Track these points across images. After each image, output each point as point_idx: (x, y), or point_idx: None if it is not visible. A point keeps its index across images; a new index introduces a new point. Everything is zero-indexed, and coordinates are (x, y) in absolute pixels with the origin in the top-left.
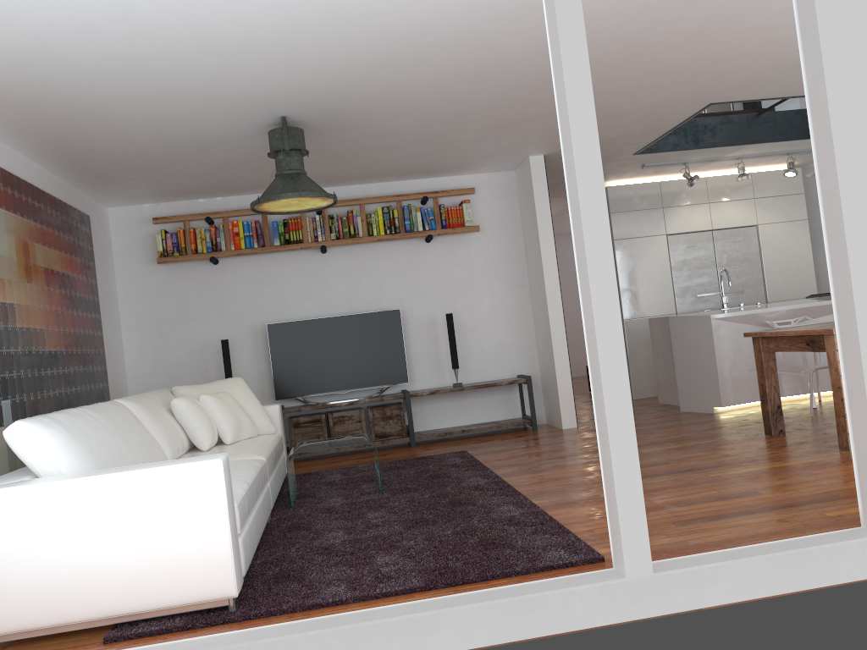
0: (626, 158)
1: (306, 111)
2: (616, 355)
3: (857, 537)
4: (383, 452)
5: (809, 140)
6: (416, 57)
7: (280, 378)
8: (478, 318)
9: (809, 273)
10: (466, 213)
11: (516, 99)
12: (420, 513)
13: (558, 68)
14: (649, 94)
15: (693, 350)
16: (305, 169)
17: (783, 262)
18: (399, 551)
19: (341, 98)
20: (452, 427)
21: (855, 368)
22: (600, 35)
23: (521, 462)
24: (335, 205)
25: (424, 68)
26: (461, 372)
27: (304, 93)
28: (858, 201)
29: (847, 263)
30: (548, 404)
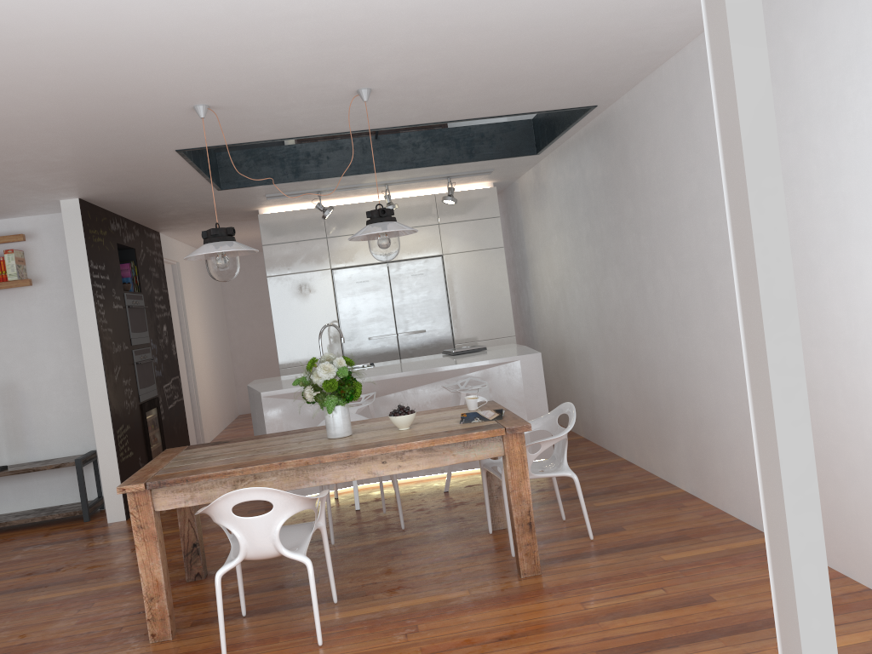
0: (221, 193)
1: None
2: None
3: None
4: None
5: (446, 165)
6: None
7: None
8: (42, 386)
9: (505, 309)
10: (9, 266)
11: None
12: None
13: None
14: (43, 149)
15: (259, 430)
16: None
17: (474, 298)
18: None
19: None
20: (7, 515)
21: None
22: None
23: None
24: None
25: None
26: (22, 449)
27: None
28: None
29: None
30: None
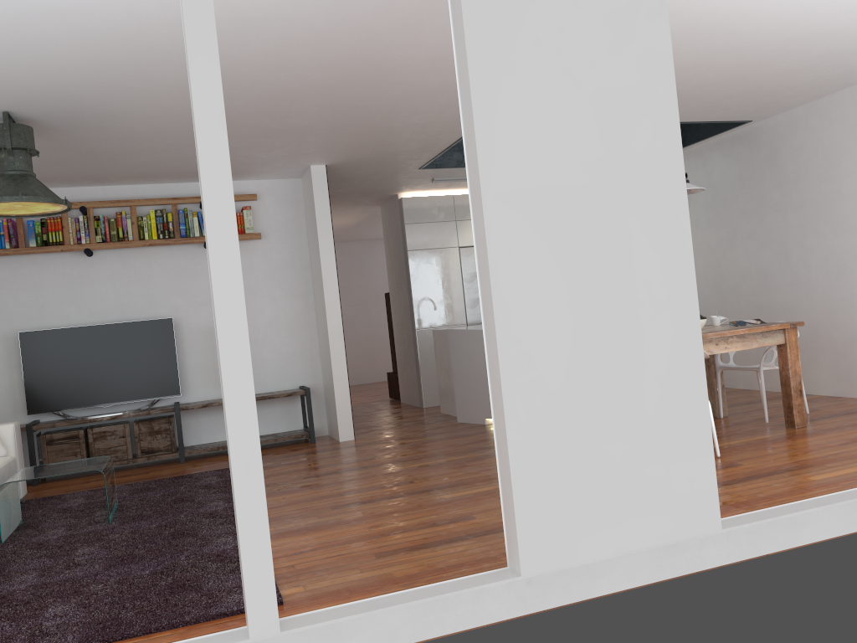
0: (414, 172)
1: (32, 107)
2: (246, 403)
3: (496, 579)
4: (149, 469)
5: None
6: (140, 61)
7: (34, 391)
8: (260, 328)
9: None
10: (247, 220)
11: (273, 110)
12: (134, 547)
13: (191, 95)
14: (412, 113)
15: (469, 363)
16: (59, 167)
17: None
18: (79, 598)
19: (69, 97)
20: None
21: (500, 412)
22: (337, 53)
23: (276, 481)
24: (102, 205)
25: (154, 72)
26: None
27: (20, 89)
28: (504, 248)
29: (493, 309)
30: (329, 416)
